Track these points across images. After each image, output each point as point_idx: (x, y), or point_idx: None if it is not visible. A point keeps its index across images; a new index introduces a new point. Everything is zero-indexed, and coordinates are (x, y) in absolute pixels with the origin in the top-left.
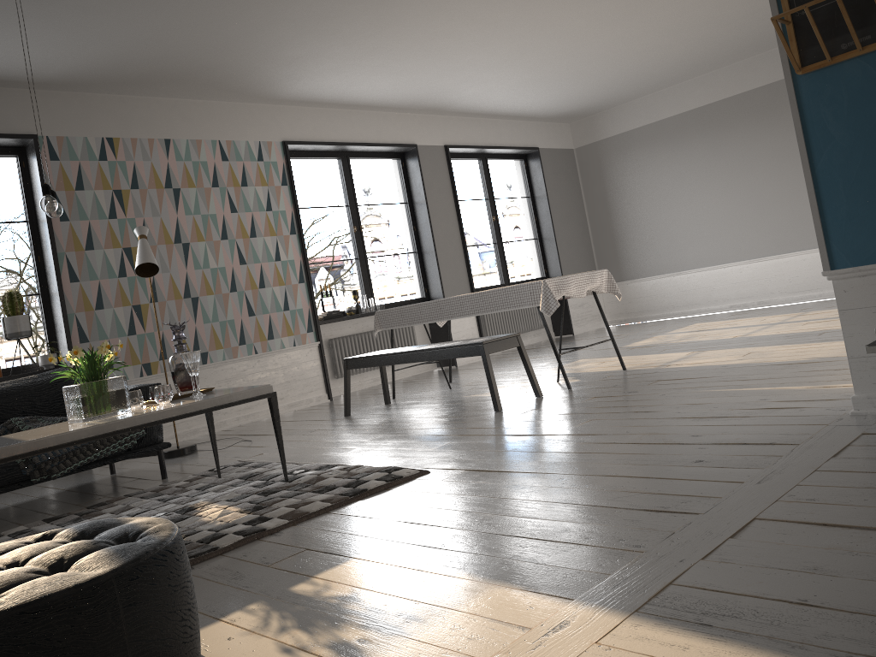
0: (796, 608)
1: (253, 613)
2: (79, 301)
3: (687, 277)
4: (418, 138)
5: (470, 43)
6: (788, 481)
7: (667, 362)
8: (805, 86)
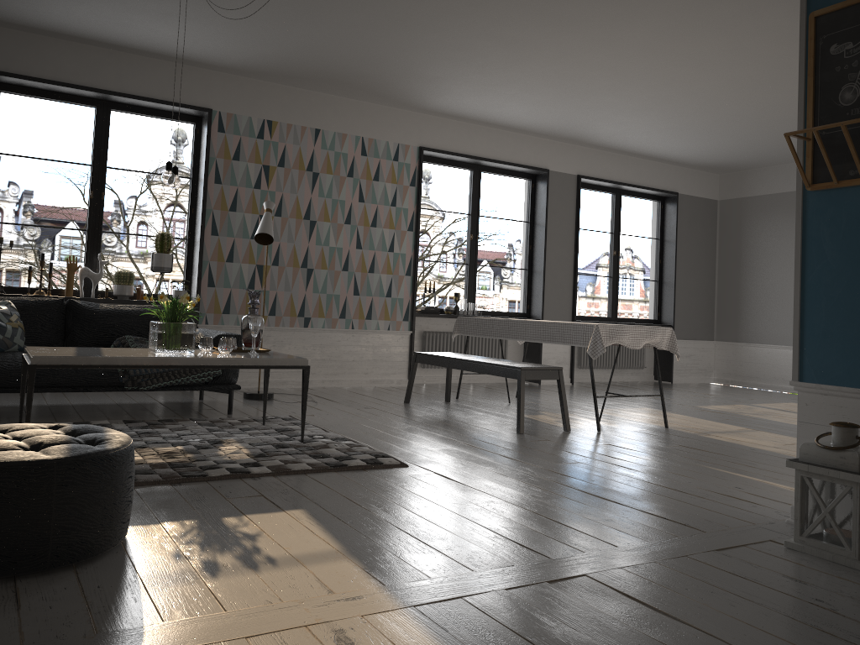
0: (518, 641)
1: (183, 526)
2: (214, 252)
3: None
4: (552, 164)
5: (602, 87)
6: (652, 556)
7: (712, 431)
8: (812, 202)
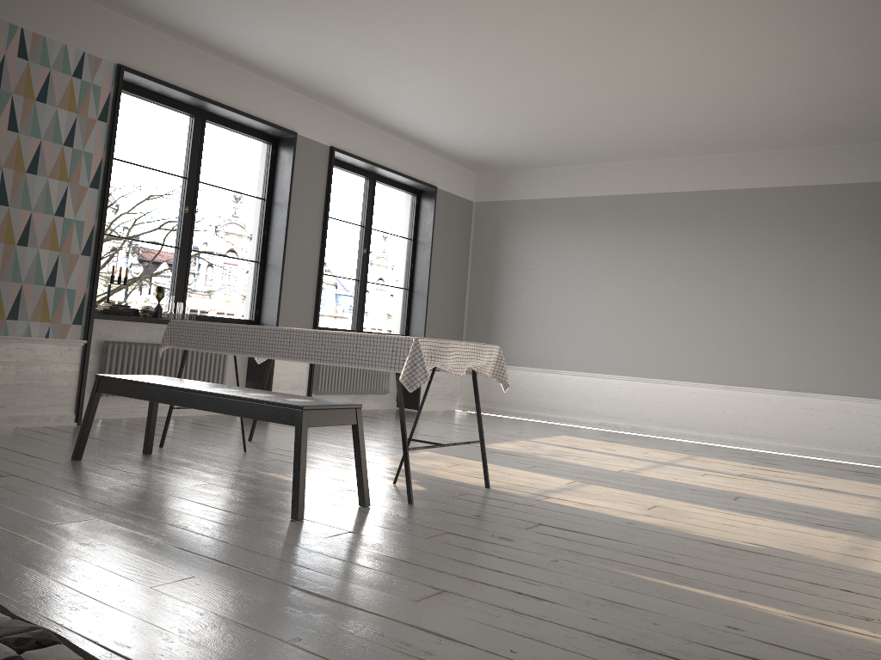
0: None
1: None
2: None
3: (561, 378)
4: (302, 126)
5: (400, 14)
6: None
7: (545, 490)
8: None
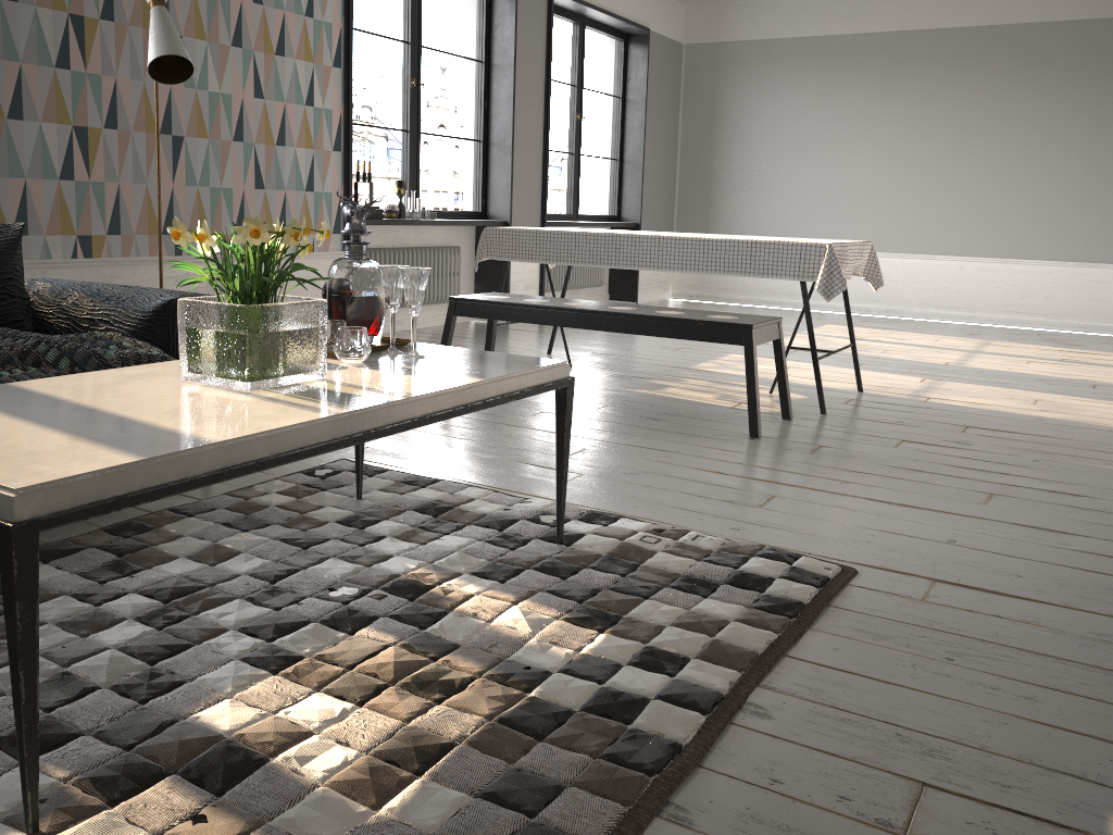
0: None
1: None
2: None
3: None
4: None
5: None
6: None
7: (913, 390)
8: None
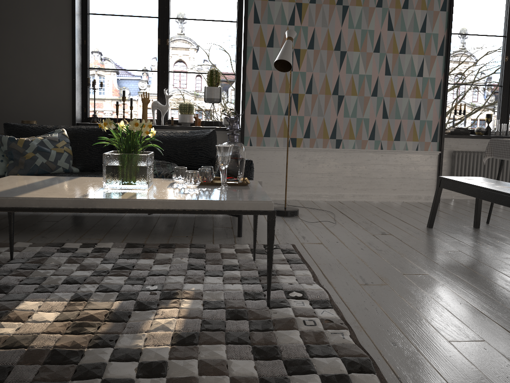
0: None
1: None
2: (255, 84)
3: None
4: None
5: None
6: None
7: None
8: None
